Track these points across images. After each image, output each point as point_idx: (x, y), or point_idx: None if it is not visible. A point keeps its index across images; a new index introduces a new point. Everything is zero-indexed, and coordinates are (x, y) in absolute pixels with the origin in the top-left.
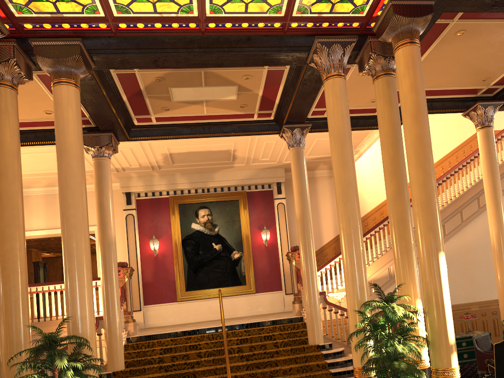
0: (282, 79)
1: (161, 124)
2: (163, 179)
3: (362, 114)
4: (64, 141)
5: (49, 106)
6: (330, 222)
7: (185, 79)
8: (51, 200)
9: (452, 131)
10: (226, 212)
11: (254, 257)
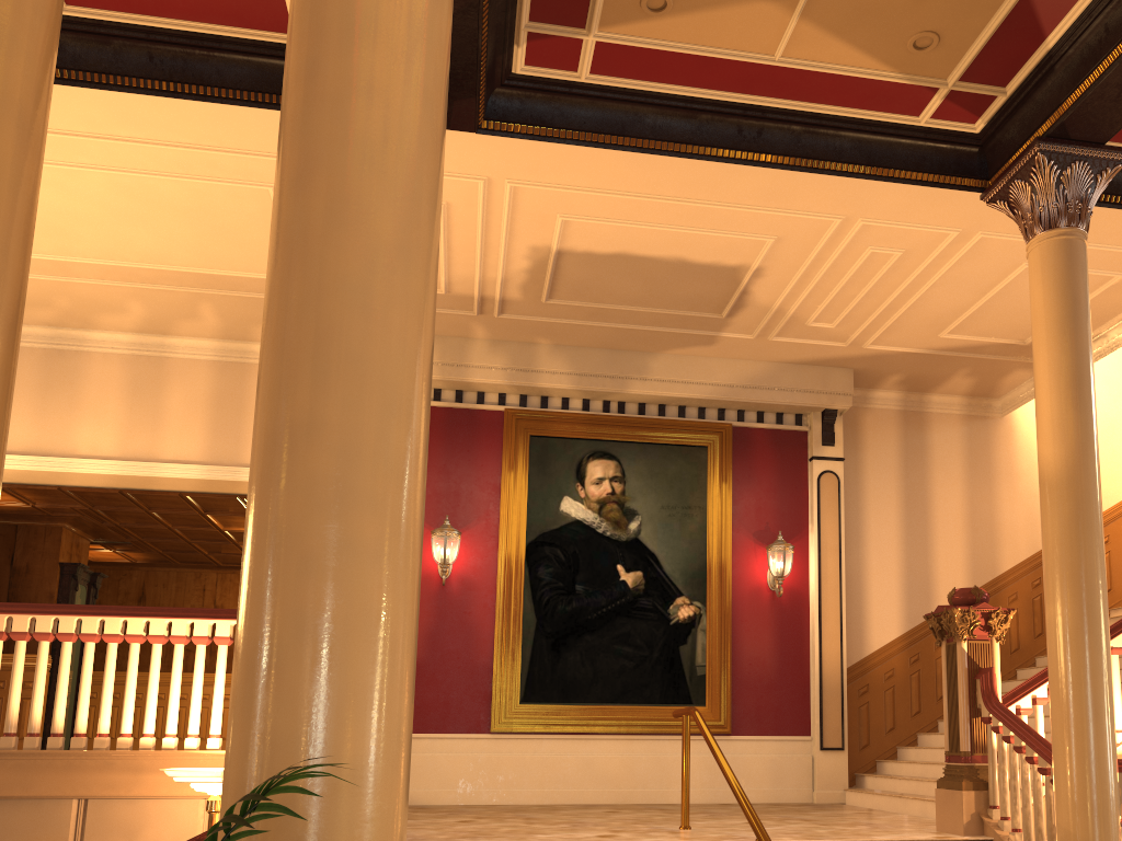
0: None
1: (602, 87)
2: (499, 354)
3: None
4: None
5: None
6: (957, 549)
7: None
8: (150, 375)
9: None
10: (668, 478)
11: (735, 624)
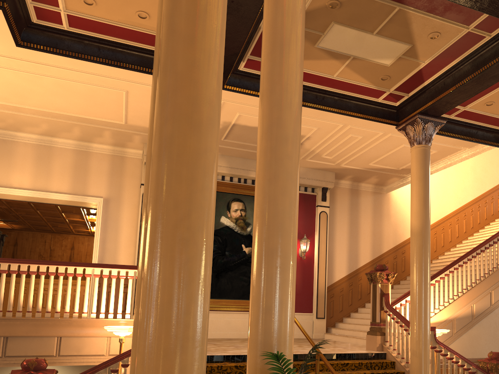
0: (466, 52)
1: None
2: None
3: (486, 125)
4: (288, 29)
5: (153, 4)
6: (368, 243)
7: (364, 15)
8: (45, 154)
9: (490, 170)
10: None
11: None
